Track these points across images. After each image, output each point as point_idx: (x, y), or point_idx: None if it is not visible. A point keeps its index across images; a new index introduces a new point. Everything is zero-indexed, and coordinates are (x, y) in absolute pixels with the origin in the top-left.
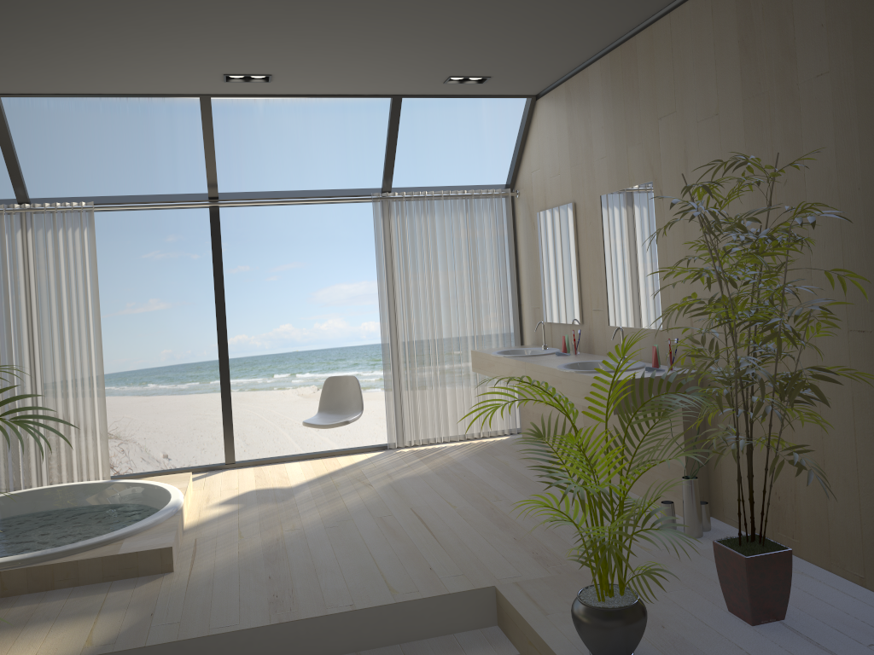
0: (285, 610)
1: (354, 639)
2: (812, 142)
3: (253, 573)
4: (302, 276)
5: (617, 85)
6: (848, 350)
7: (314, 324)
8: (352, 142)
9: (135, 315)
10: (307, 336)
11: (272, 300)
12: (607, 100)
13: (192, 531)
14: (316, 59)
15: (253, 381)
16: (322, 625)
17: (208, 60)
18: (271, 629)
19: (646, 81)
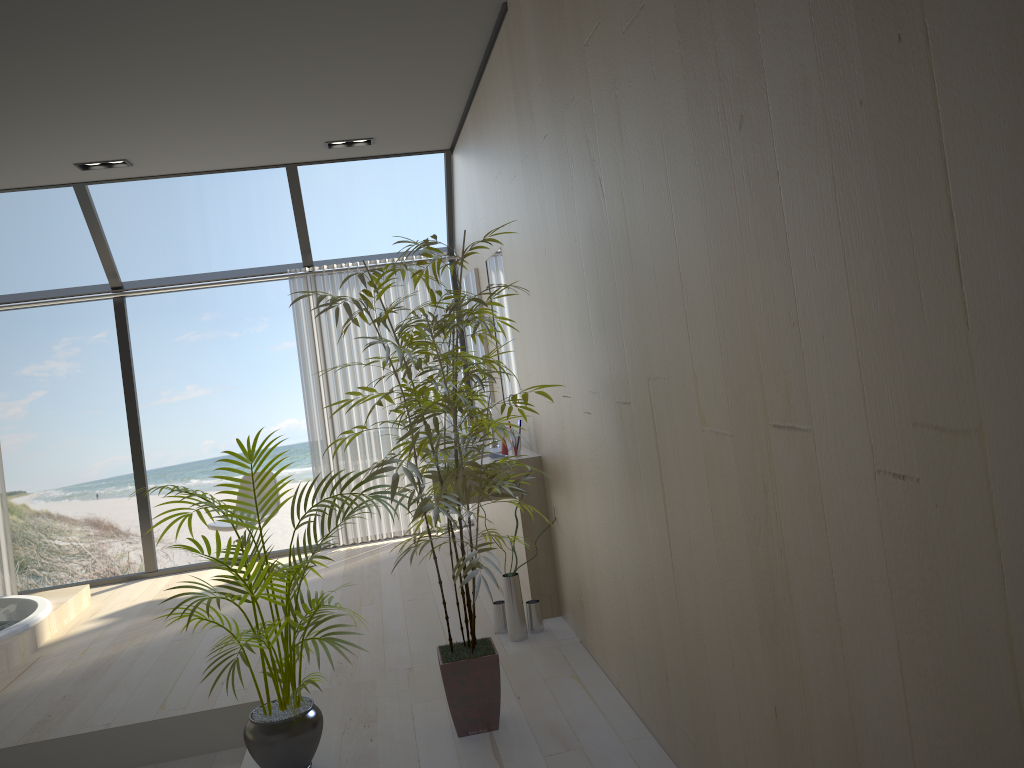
0: (43, 730)
1: (106, 759)
2: (550, 209)
3: (53, 692)
4: None
5: (478, 141)
6: (587, 433)
7: None
8: (402, 194)
9: (171, 405)
10: None
11: None
12: (476, 156)
13: (44, 649)
14: (156, 141)
15: (307, 470)
16: (69, 745)
17: (42, 154)
18: (15, 751)
19: (487, 137)
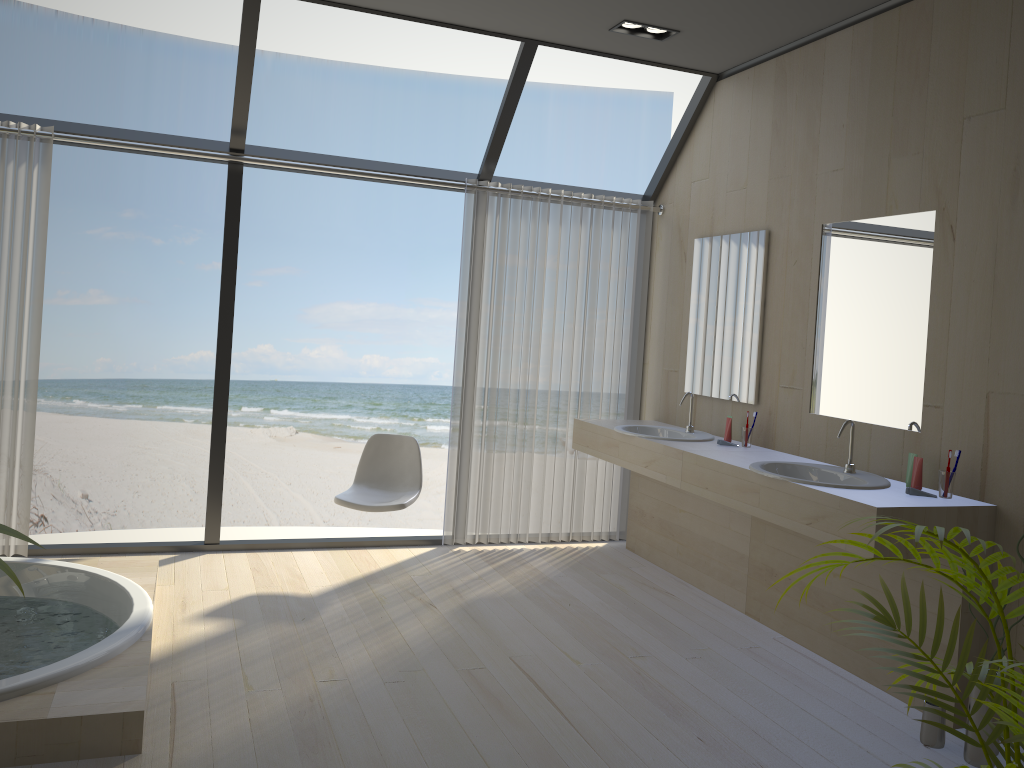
0: None
1: None
2: None
3: None
4: (295, 286)
5: (883, 65)
6: None
7: (302, 349)
8: (381, 125)
9: (67, 308)
10: (291, 363)
11: (252, 312)
12: (858, 86)
13: (165, 666)
14: None
15: None
16: None
17: None
18: None
19: (947, 61)
